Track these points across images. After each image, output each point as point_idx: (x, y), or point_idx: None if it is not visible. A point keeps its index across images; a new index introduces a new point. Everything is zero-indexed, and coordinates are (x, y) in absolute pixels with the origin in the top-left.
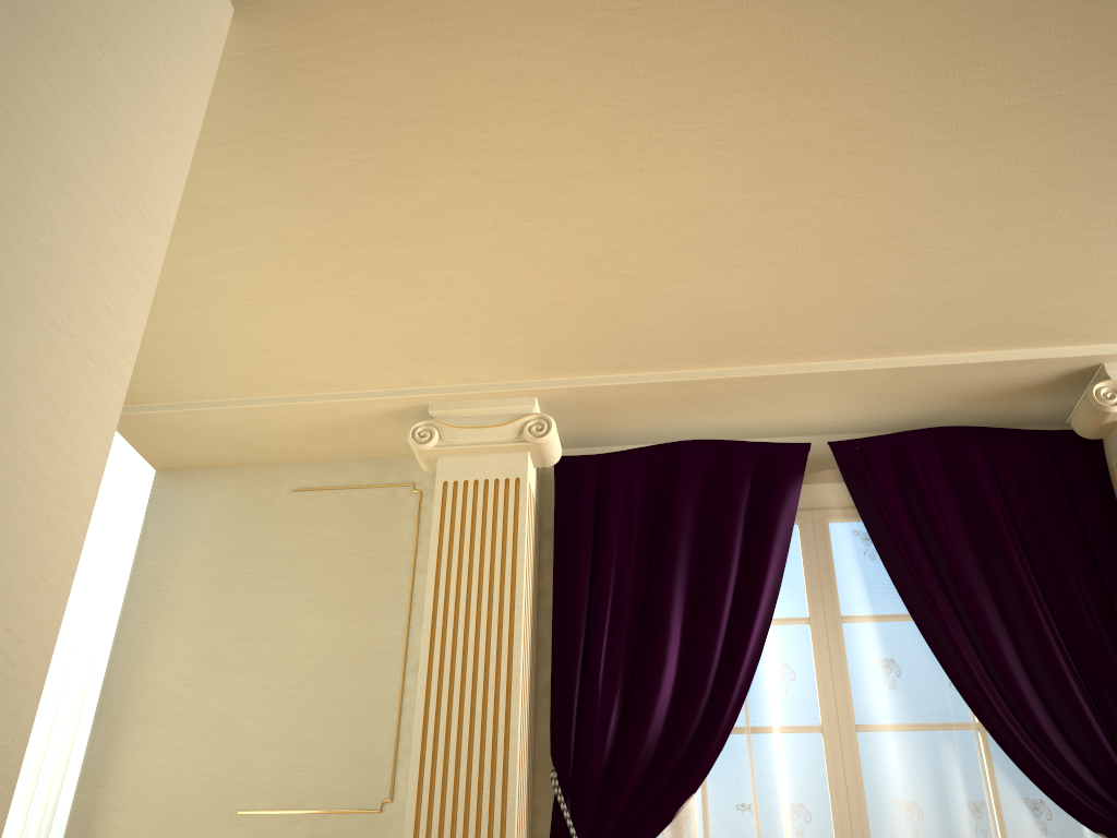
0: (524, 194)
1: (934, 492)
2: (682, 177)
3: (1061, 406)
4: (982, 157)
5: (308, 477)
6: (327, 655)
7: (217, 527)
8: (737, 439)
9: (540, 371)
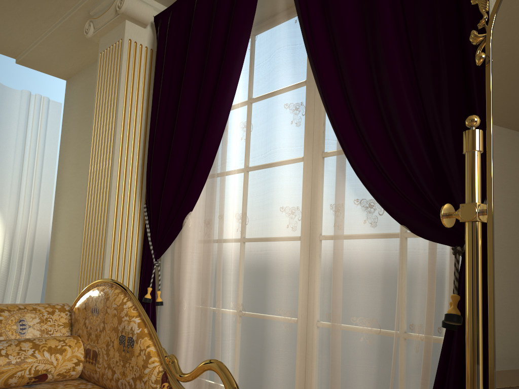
0: None
1: None
2: None
3: None
4: None
5: None
6: None
7: (79, 102)
8: None
9: None
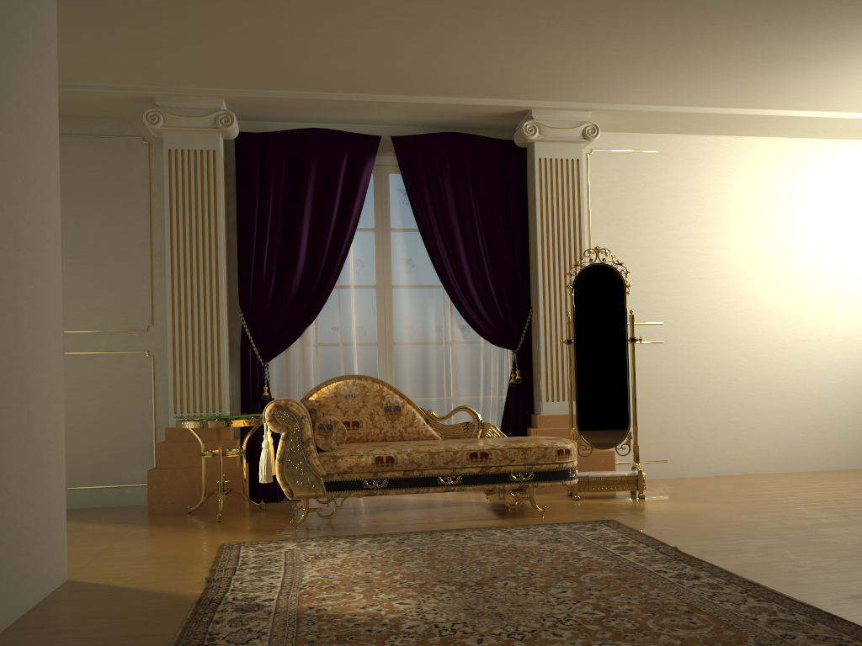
0: (224, 17)
1: (441, 172)
2: (315, 20)
3: (513, 123)
4: (470, 31)
5: (69, 126)
6: (103, 245)
7: None
8: (342, 124)
9: (226, 86)
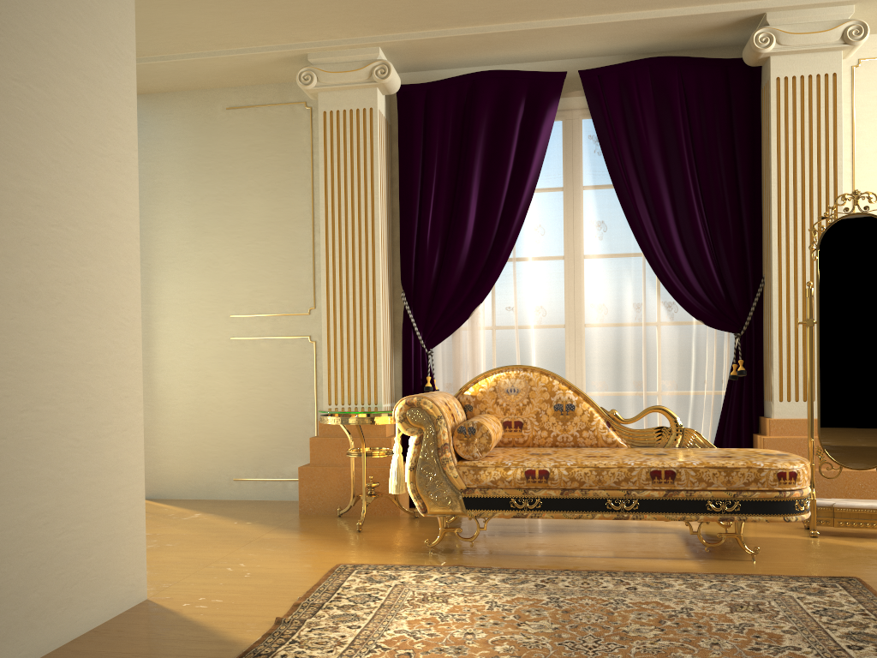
0: None
1: (642, 109)
2: None
3: (742, 36)
4: None
5: (234, 98)
6: (266, 223)
7: (182, 137)
8: (522, 63)
9: (380, 31)
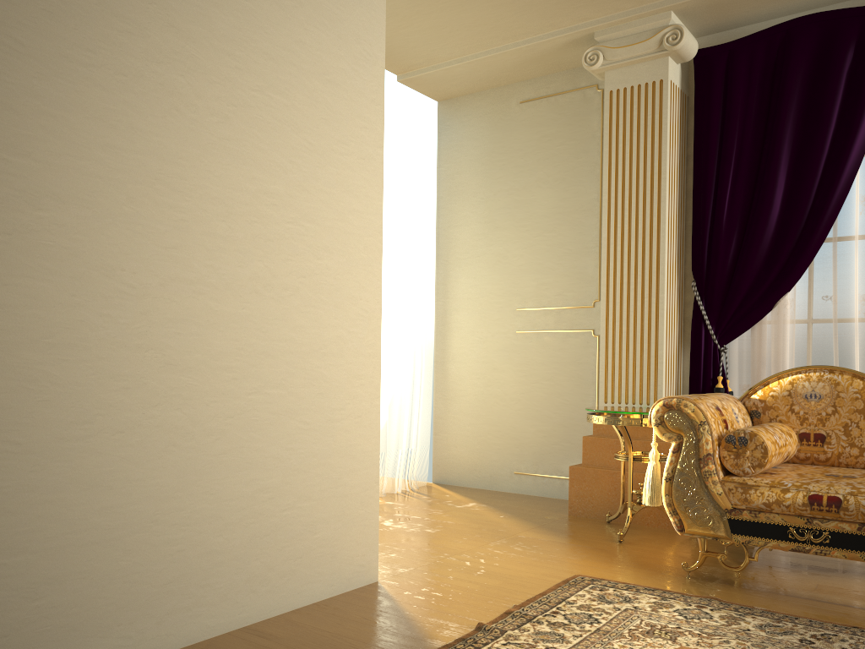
0: None
1: None
2: None
3: None
4: None
5: (528, 91)
6: (553, 214)
7: (479, 136)
8: None
9: None
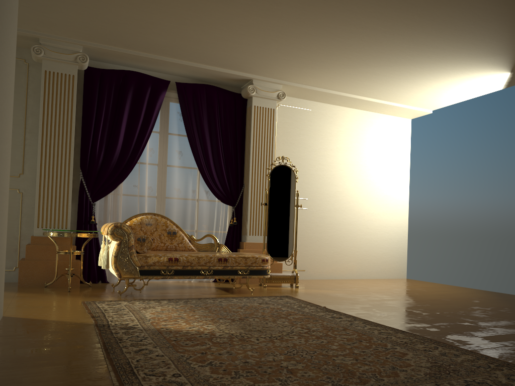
0: (101, 4)
1: (202, 105)
2: (153, 15)
3: (241, 84)
4: (234, 36)
5: None
6: None
7: None
8: (147, 70)
9: (86, 39)
